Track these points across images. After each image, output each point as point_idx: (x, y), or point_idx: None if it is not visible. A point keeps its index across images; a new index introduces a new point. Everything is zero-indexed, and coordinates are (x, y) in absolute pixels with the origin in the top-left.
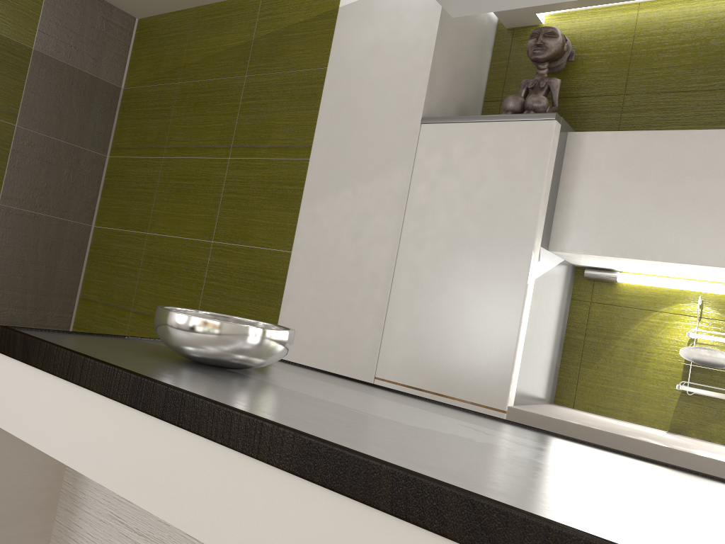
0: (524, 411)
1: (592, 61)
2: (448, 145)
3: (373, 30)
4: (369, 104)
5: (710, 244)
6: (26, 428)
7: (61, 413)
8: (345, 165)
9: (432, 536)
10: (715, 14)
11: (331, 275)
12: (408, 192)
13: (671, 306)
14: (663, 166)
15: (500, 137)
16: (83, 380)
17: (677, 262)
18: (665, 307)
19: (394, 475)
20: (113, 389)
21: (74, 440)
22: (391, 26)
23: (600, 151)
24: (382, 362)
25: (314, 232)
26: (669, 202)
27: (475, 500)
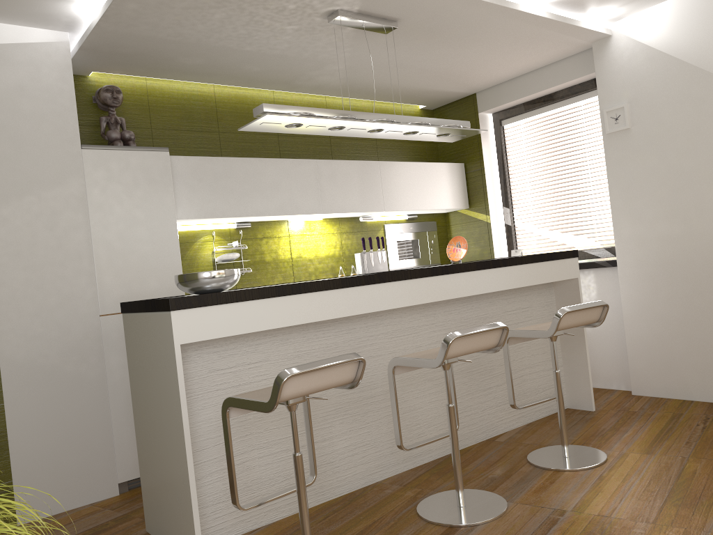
0: None
1: (128, 106)
2: (107, 164)
3: (13, 73)
4: (30, 131)
5: (236, 208)
6: (217, 332)
7: (239, 315)
8: (22, 177)
9: (373, 285)
10: (184, 91)
11: (38, 259)
12: (86, 194)
13: (201, 238)
14: (210, 174)
15: (141, 160)
16: (249, 298)
17: (226, 217)
18: (199, 239)
19: (364, 276)
20: (267, 294)
21: (251, 321)
22: (30, 74)
23: (180, 166)
24: (102, 304)
25: (8, 230)
26: (216, 190)
27: (379, 273)
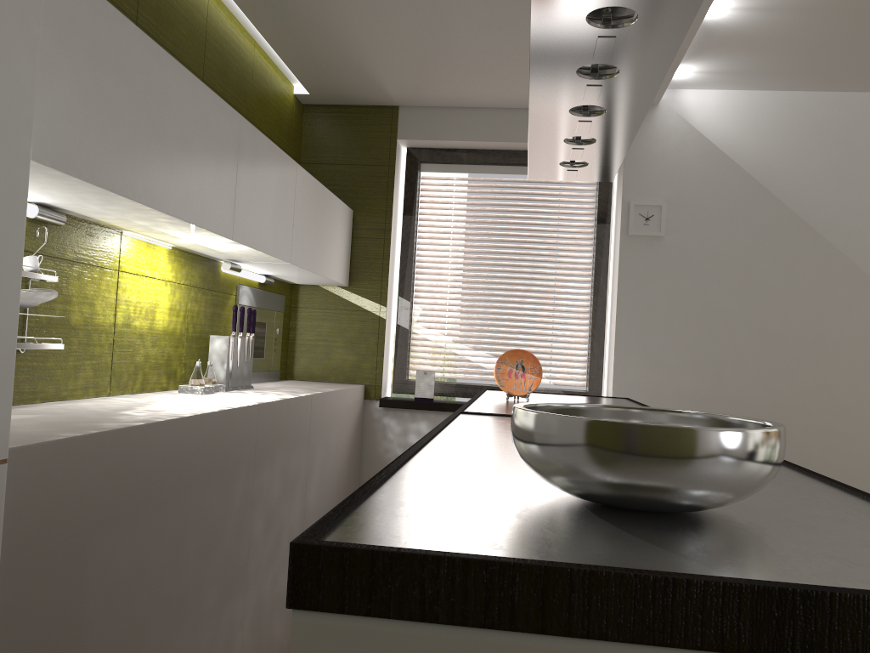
0: (30, 446)
1: None
2: None
3: None
4: None
5: (117, 166)
6: None
7: None
8: None
9: None
10: None
11: None
12: None
13: None
14: (84, 39)
15: None
16: None
17: (97, 184)
18: None
19: None
20: None
21: None
22: None
23: None
24: None
25: None
26: (90, 97)
27: None
